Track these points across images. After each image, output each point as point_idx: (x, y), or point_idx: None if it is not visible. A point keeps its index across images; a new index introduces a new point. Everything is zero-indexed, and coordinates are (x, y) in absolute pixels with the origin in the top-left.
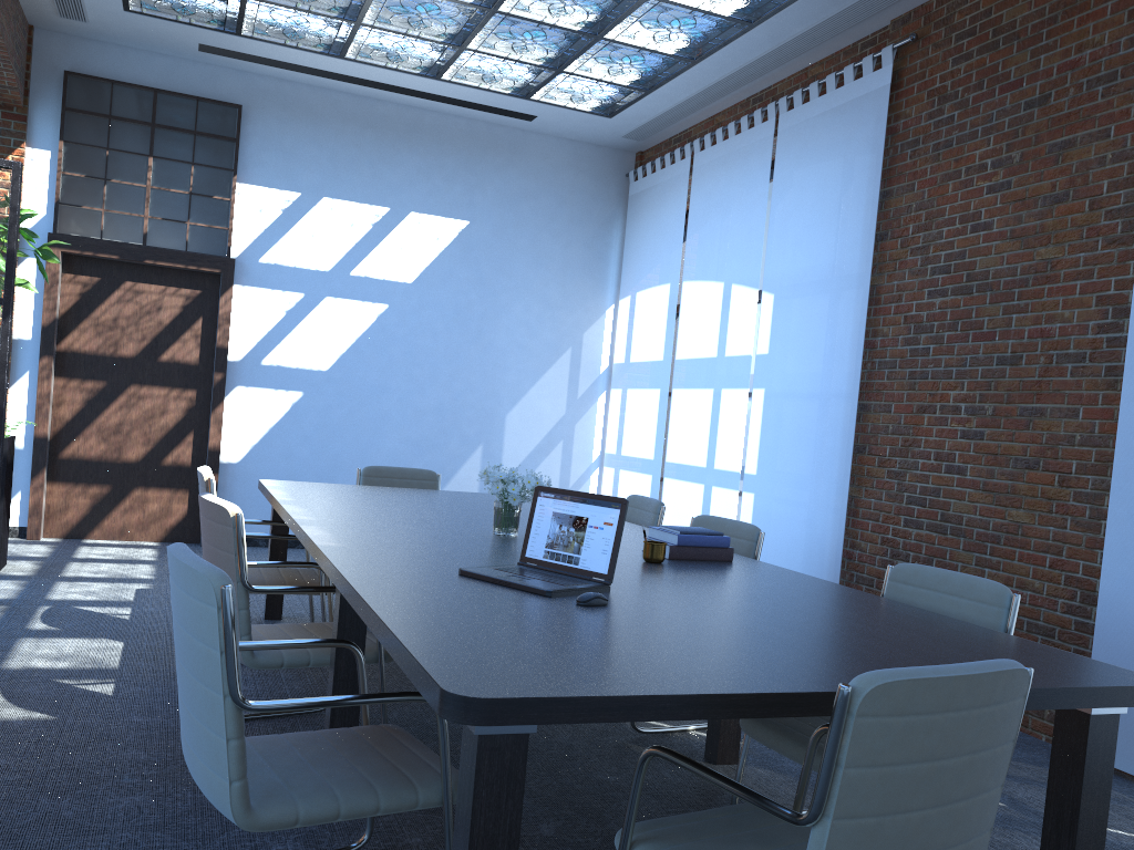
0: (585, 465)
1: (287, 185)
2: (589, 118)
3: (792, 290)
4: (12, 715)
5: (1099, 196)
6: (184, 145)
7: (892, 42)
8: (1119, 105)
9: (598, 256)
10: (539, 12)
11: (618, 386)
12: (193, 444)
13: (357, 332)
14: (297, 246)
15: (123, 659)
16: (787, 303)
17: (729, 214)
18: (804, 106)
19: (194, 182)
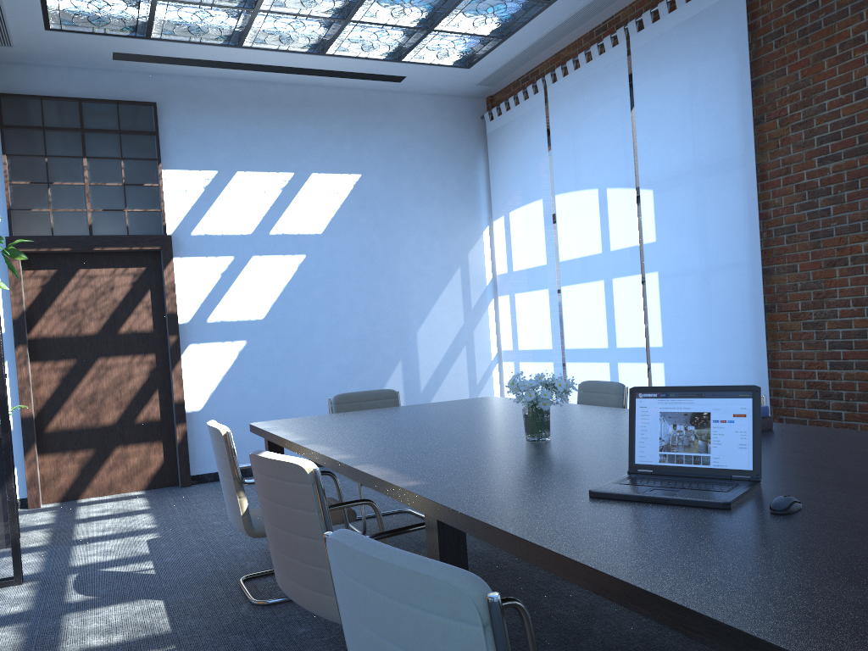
0: (486, 363)
1: (205, 165)
2: (451, 72)
3: (671, 183)
4: None
5: None
6: (112, 144)
7: None
8: None
9: (469, 187)
10: None
11: (505, 293)
12: (159, 400)
13: (283, 282)
14: (221, 216)
15: (171, 619)
16: (669, 195)
17: (592, 130)
18: (655, 24)
19: (125, 174)
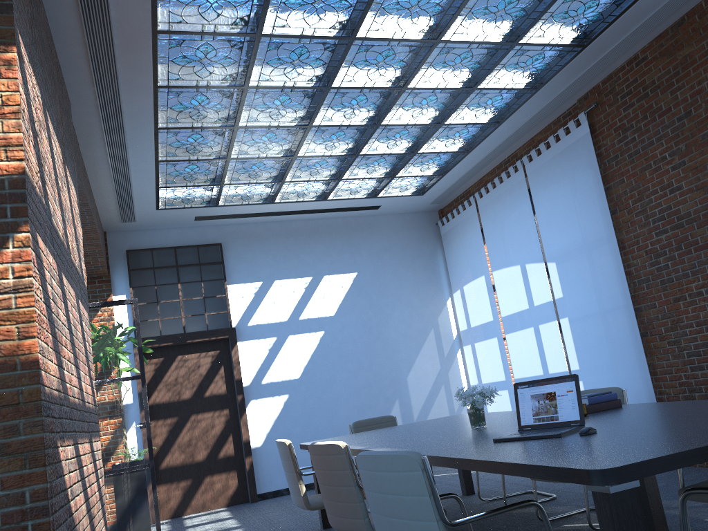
0: None
1: (254, 279)
2: (410, 198)
3: (566, 256)
4: None
5: None
6: (195, 272)
7: (581, 110)
8: None
9: (433, 272)
10: (382, 149)
11: (467, 343)
12: (233, 441)
13: (310, 351)
14: (266, 311)
15: None
16: (566, 265)
17: (510, 226)
18: (539, 157)
19: (204, 290)
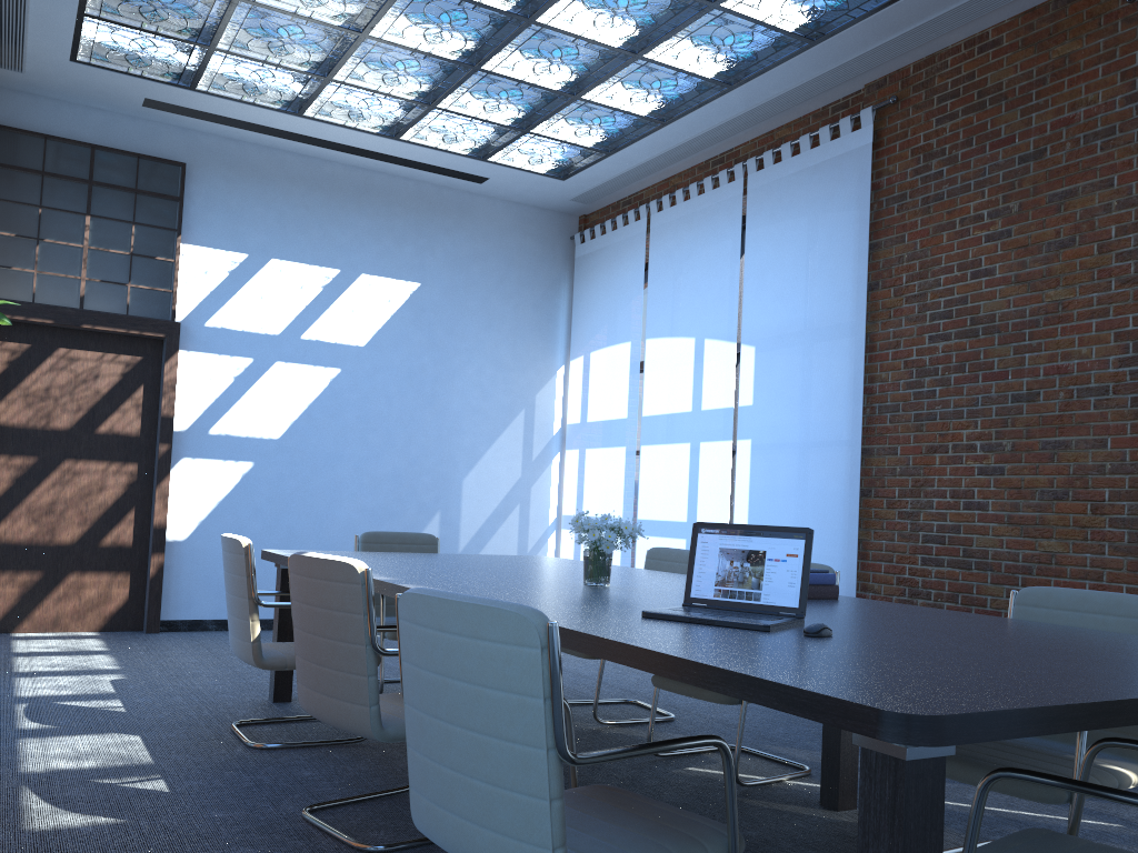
0: (542, 528)
1: (233, 246)
2: (542, 181)
3: (776, 342)
4: (73, 822)
5: (1107, 240)
6: (124, 204)
7: (867, 105)
8: (1120, 157)
9: (547, 317)
10: (523, 71)
11: (574, 447)
12: (134, 522)
13: (309, 398)
14: (245, 309)
15: (152, 753)
16: (772, 355)
17: (696, 271)
18: (776, 166)
19: (135, 242)
